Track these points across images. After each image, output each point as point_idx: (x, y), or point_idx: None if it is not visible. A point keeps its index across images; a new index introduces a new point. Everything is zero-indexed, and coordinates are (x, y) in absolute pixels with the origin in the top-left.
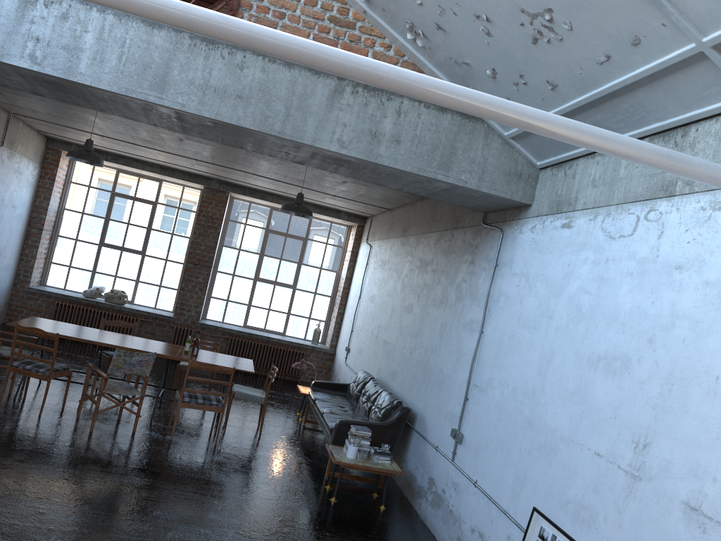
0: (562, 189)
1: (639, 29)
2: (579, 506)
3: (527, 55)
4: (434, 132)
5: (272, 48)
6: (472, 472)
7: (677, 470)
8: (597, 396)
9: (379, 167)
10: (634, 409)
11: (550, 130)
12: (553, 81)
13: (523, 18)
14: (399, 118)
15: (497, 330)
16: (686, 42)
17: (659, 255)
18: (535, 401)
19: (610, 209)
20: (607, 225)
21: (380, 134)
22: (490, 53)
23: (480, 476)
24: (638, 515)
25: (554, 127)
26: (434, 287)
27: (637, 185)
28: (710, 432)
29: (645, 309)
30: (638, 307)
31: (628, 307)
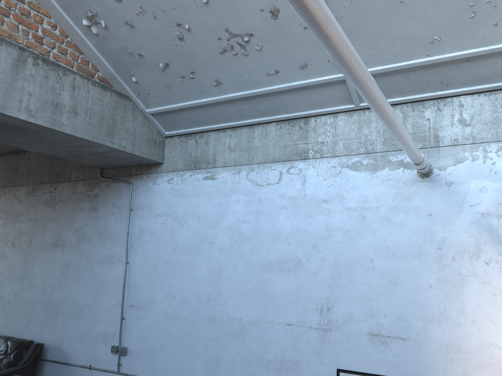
0: (197, 152)
1: (311, 60)
2: (281, 361)
3: (208, 59)
4: (101, 106)
5: (349, 56)
6: (150, 372)
7: (358, 317)
8: (277, 288)
9: (55, 134)
10: (312, 289)
11: (399, 129)
12: (220, 80)
13: (223, 35)
14: (74, 92)
15: (148, 259)
16: (336, 73)
17: (306, 194)
18: (212, 303)
19: (253, 166)
20: (253, 177)
21: (61, 105)
22: (172, 52)
23: (161, 373)
24: (335, 351)
25: (401, 127)
26: (37, 233)
27: (274, 152)
28: (375, 290)
29: (304, 228)
30: (298, 227)
31: (288, 228)
